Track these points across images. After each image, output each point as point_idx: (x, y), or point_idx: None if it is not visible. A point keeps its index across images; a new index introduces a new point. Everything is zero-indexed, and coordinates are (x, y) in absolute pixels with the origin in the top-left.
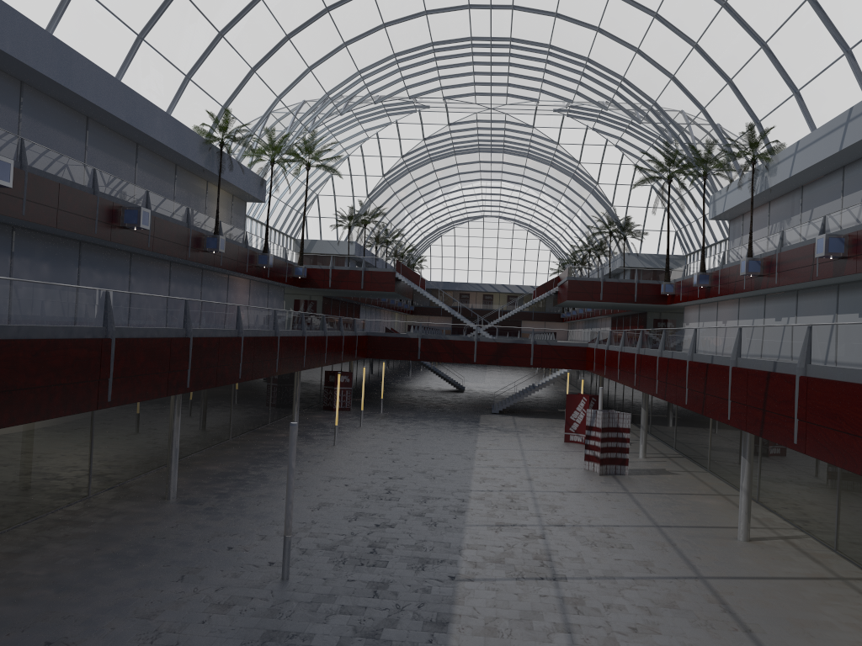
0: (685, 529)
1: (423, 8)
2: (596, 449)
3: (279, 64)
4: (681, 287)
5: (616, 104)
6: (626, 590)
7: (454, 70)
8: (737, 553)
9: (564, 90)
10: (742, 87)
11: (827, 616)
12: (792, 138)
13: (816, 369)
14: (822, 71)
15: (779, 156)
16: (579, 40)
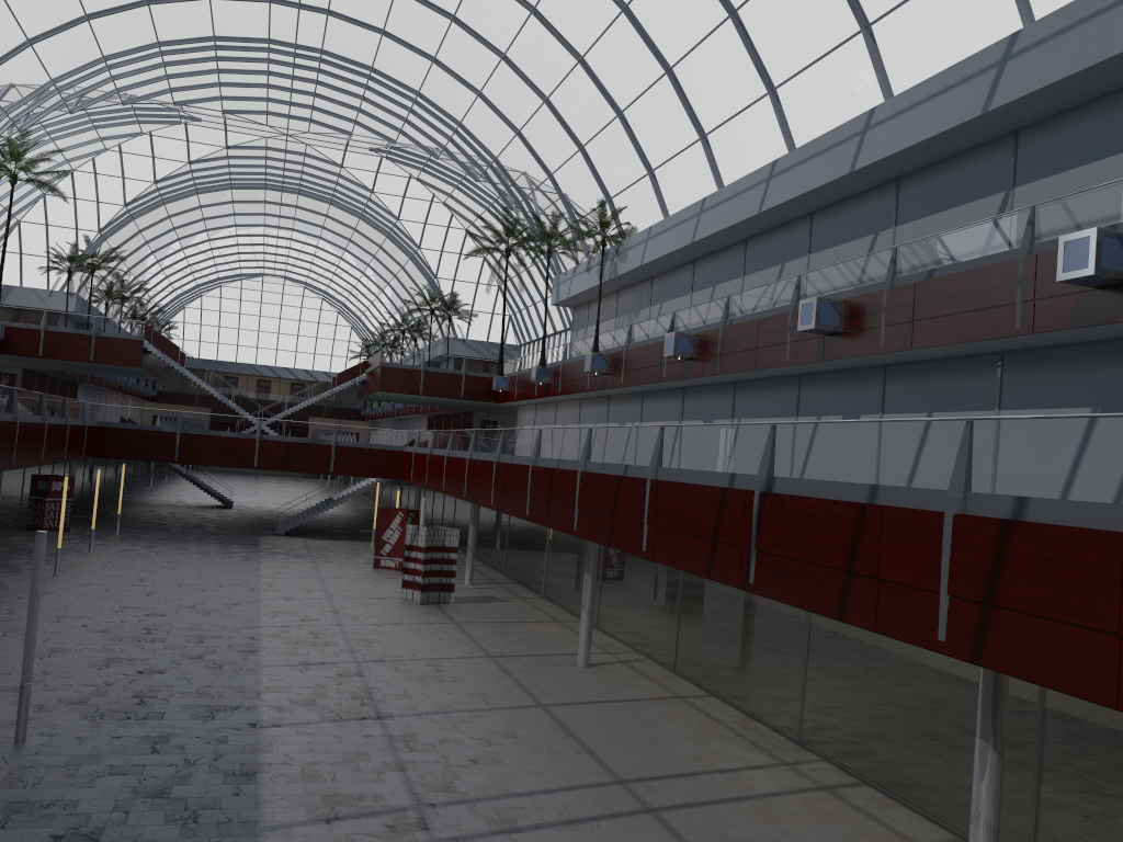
0: (522, 658)
1: None
2: (417, 573)
3: None
4: (516, 382)
5: (450, 154)
6: (462, 724)
7: (241, 77)
8: (578, 679)
9: (386, 126)
10: (594, 157)
11: (667, 732)
12: (644, 222)
13: (667, 472)
14: (678, 153)
15: (631, 240)
16: (410, 69)
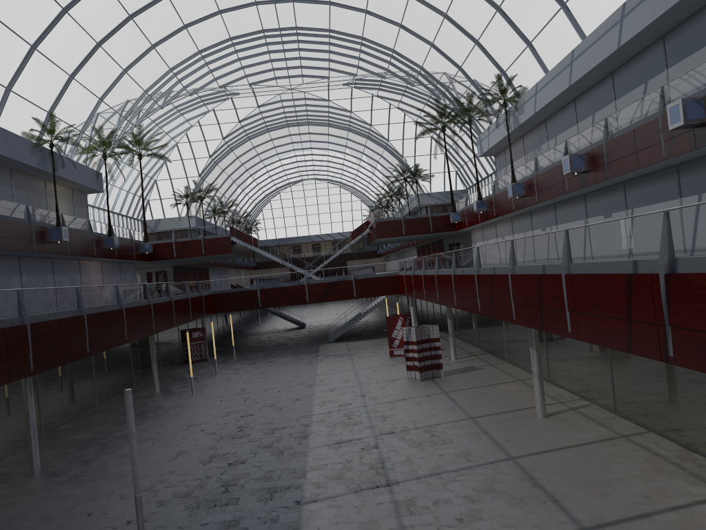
0: (494, 416)
1: (217, 8)
2: (415, 360)
3: (96, 69)
4: (465, 214)
5: (392, 73)
6: (451, 483)
7: (253, 59)
8: (539, 430)
9: (348, 66)
10: (487, 46)
11: (617, 473)
12: (532, 82)
13: (577, 266)
14: (547, 23)
15: (524, 97)
16: (353, 23)
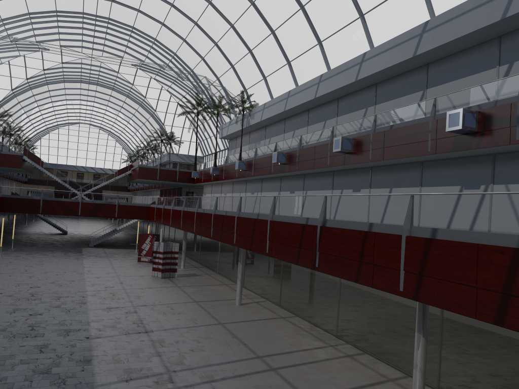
0: (210, 302)
1: None
2: (159, 264)
3: None
4: (203, 174)
5: (170, 67)
6: (185, 333)
7: (69, 30)
8: (236, 311)
9: (139, 54)
10: (238, 71)
11: (278, 333)
12: (262, 101)
13: (277, 217)
14: (277, 69)
15: (256, 109)
16: (151, 28)
